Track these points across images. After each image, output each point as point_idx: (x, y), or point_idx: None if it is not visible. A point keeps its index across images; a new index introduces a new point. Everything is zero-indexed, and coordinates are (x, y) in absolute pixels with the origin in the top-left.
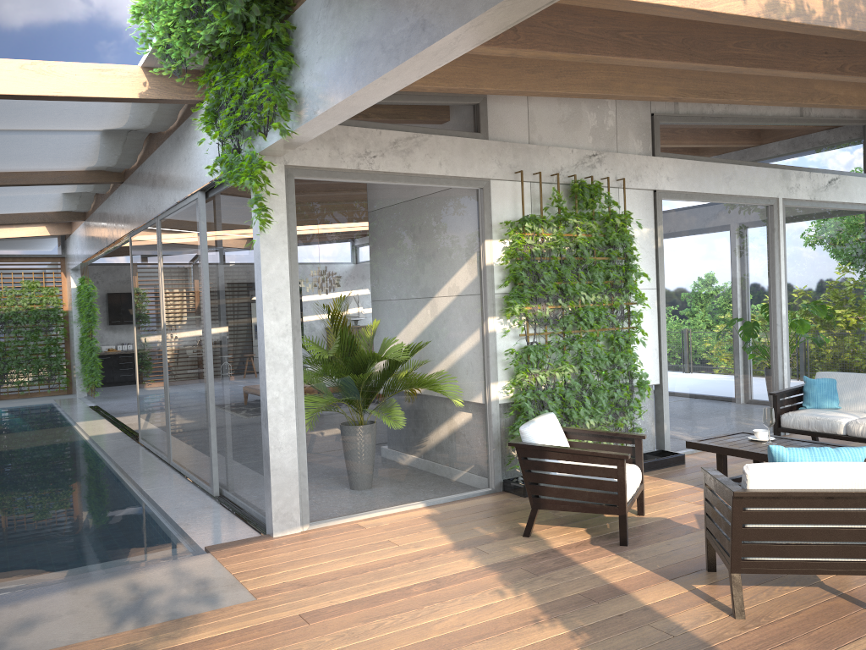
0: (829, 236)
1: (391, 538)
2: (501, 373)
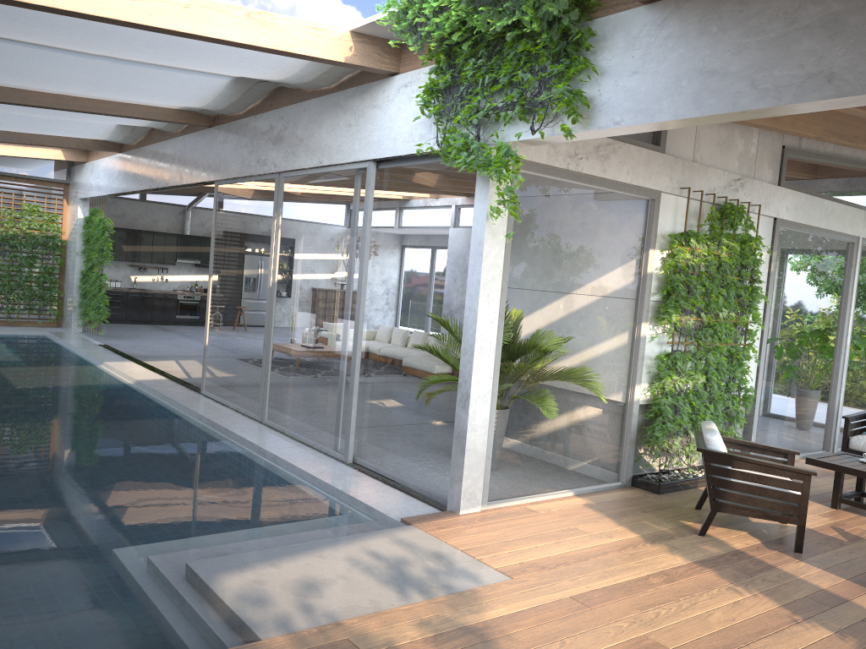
0: None
1: (576, 526)
2: (644, 376)
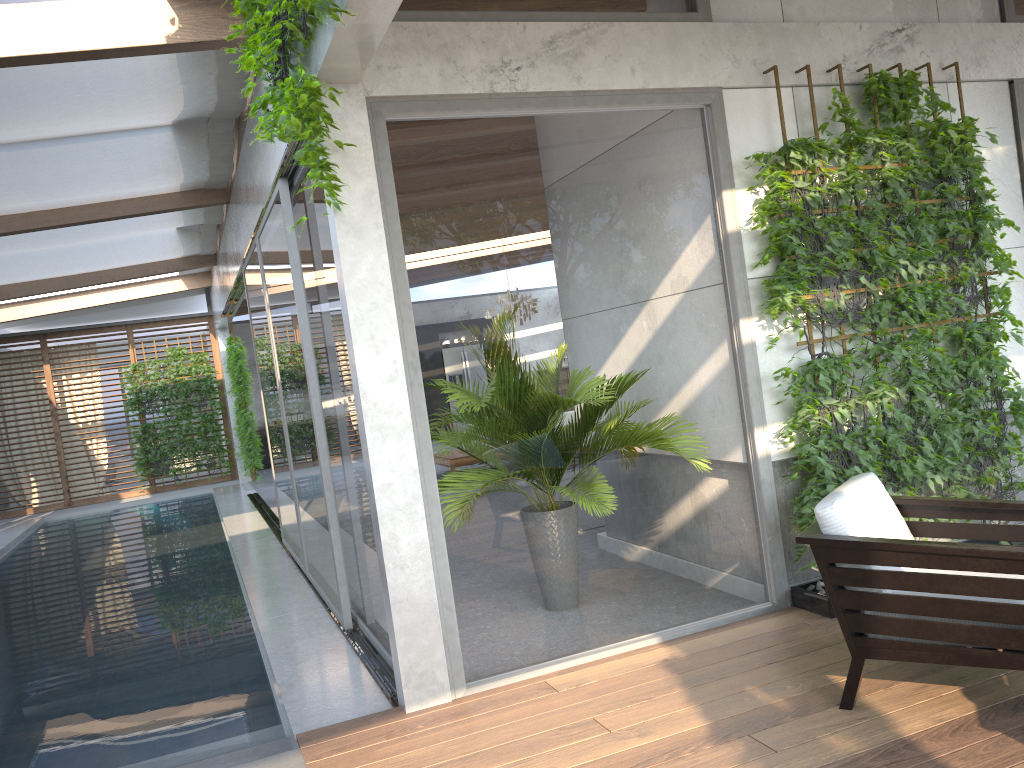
0: None
1: (599, 714)
2: (771, 411)
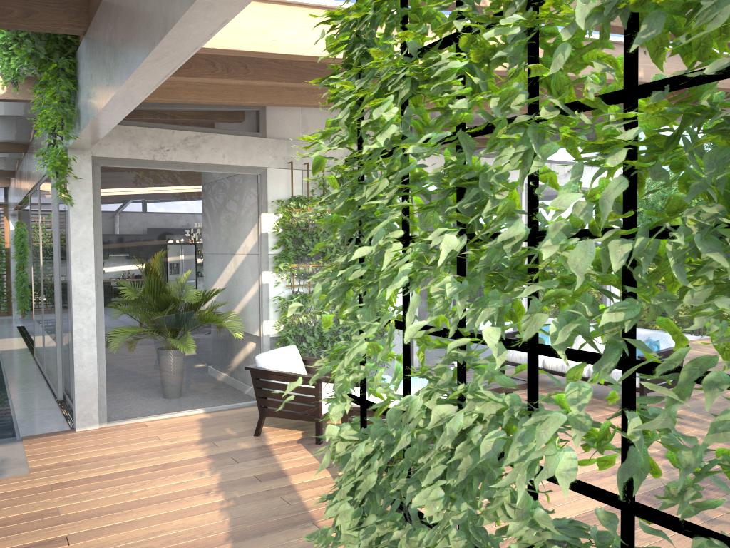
0: (568, 213)
1: (160, 434)
2: (273, 314)
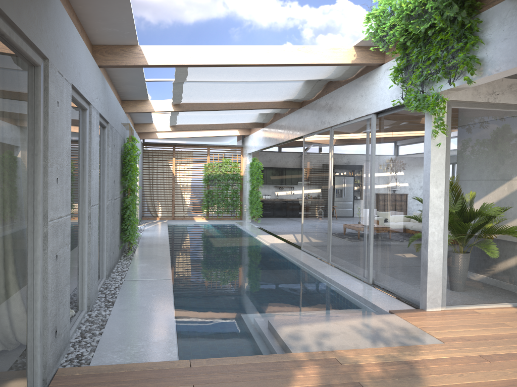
0: None
1: (504, 322)
2: None
